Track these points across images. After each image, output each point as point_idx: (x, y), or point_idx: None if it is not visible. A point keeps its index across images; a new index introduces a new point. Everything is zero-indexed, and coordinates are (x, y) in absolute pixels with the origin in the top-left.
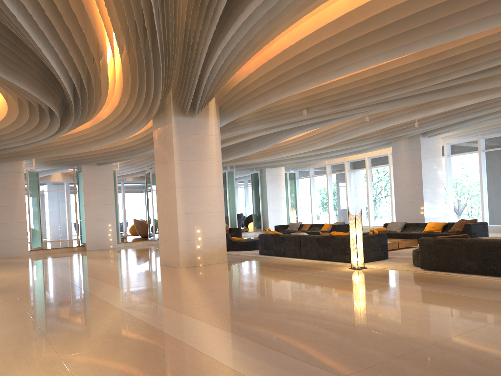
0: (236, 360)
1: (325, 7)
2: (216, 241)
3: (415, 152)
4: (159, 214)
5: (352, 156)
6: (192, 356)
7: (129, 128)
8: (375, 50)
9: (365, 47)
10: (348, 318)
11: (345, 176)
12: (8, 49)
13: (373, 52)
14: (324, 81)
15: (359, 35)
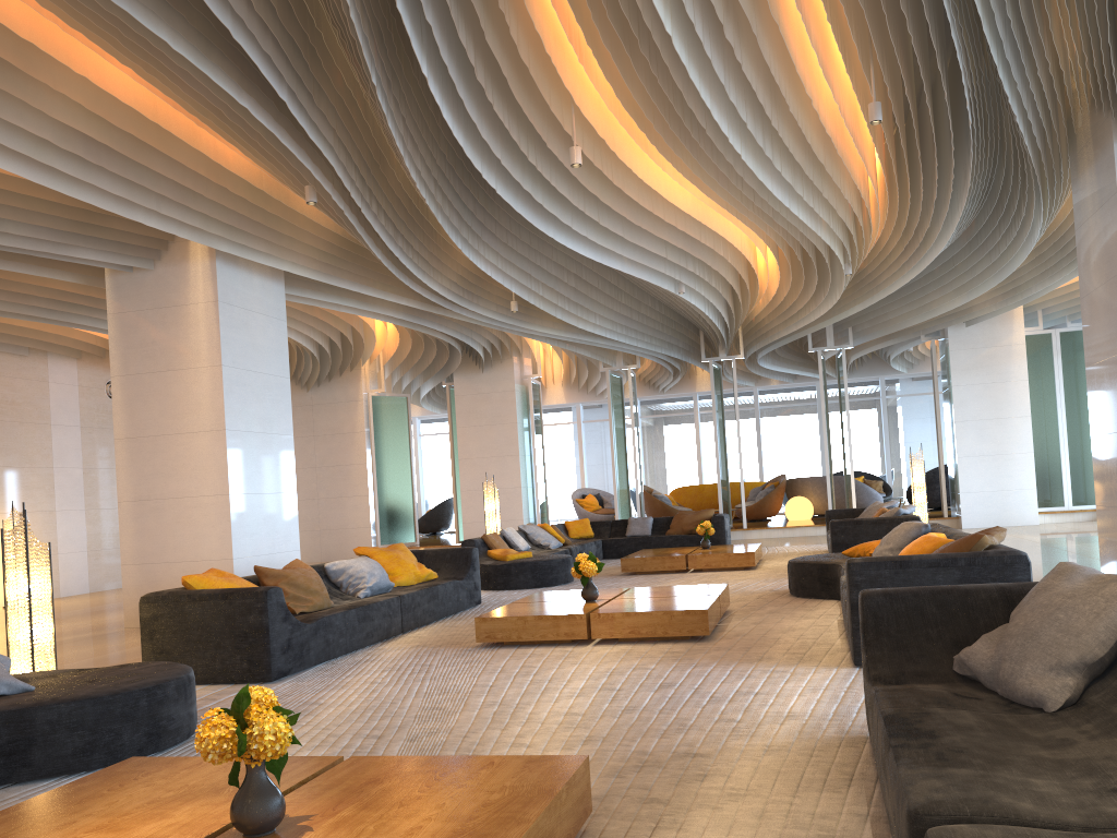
0: None
1: None
2: (208, 568)
3: (1109, 211)
4: None
5: None
6: None
7: None
8: None
9: None
10: None
11: None
12: None
13: None
14: None
15: None
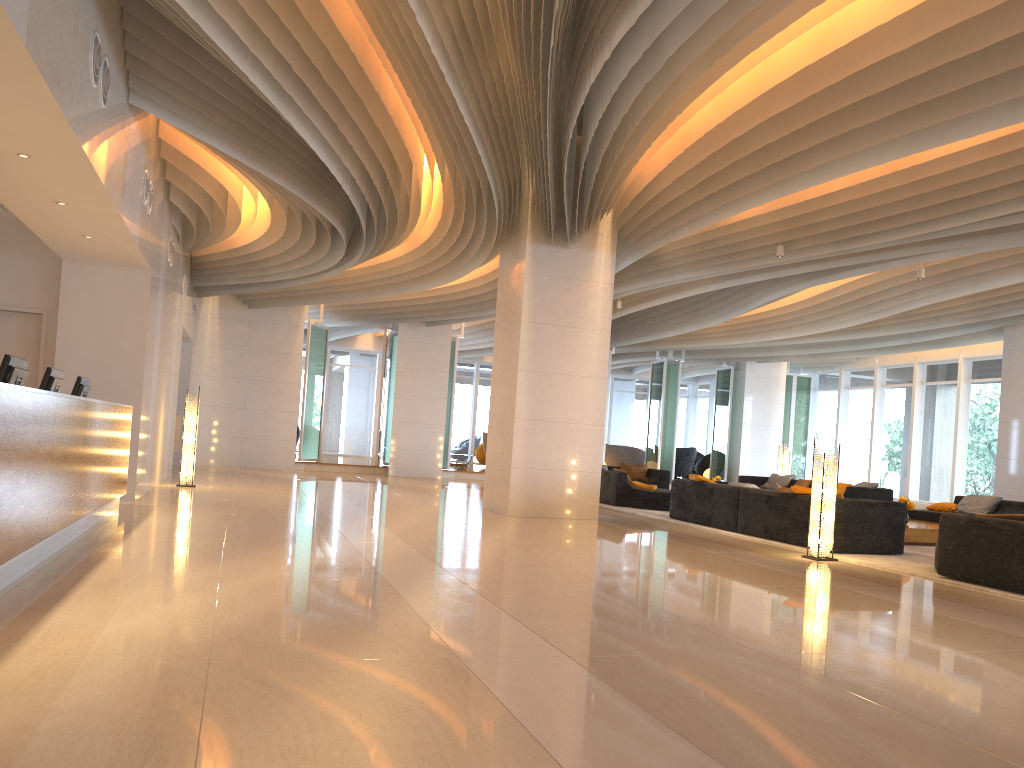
0: (444, 618)
1: (764, 58)
2: (580, 477)
3: None
4: (490, 417)
5: (932, 354)
6: (390, 604)
7: (464, 260)
8: (874, 136)
9: (857, 130)
10: (687, 608)
11: (911, 393)
12: (257, 121)
13: (870, 140)
14: (788, 191)
15: (835, 108)
